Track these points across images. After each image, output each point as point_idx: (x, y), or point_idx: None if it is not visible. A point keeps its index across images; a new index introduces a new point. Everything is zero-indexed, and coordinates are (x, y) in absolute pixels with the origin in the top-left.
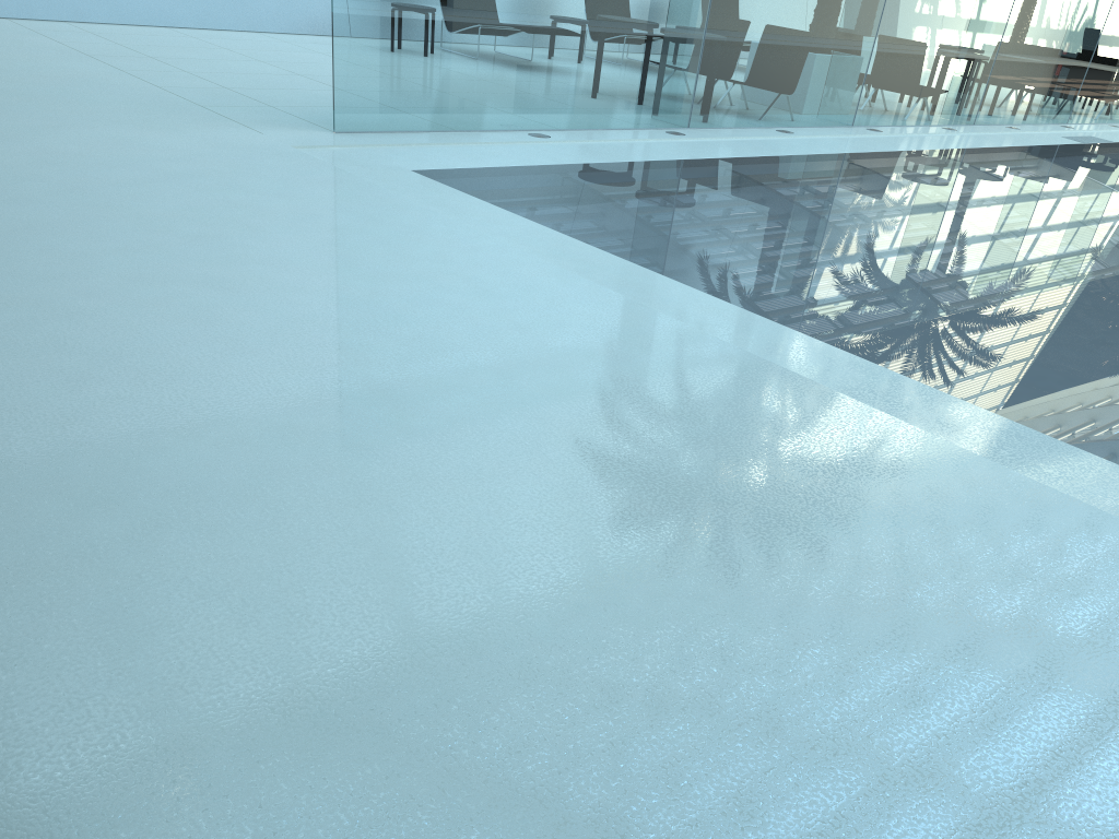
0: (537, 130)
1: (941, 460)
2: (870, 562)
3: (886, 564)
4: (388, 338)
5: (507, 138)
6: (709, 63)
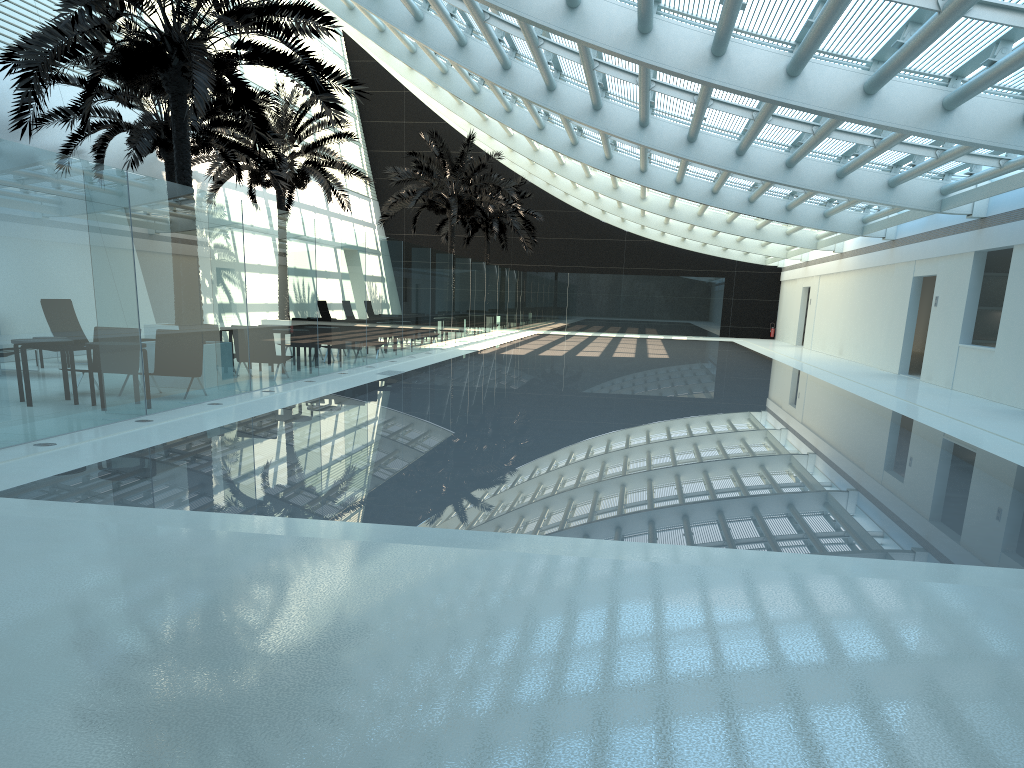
0: (35, 440)
1: (621, 568)
2: (675, 626)
3: (682, 624)
4: (228, 613)
5: (23, 451)
6: (149, 364)
